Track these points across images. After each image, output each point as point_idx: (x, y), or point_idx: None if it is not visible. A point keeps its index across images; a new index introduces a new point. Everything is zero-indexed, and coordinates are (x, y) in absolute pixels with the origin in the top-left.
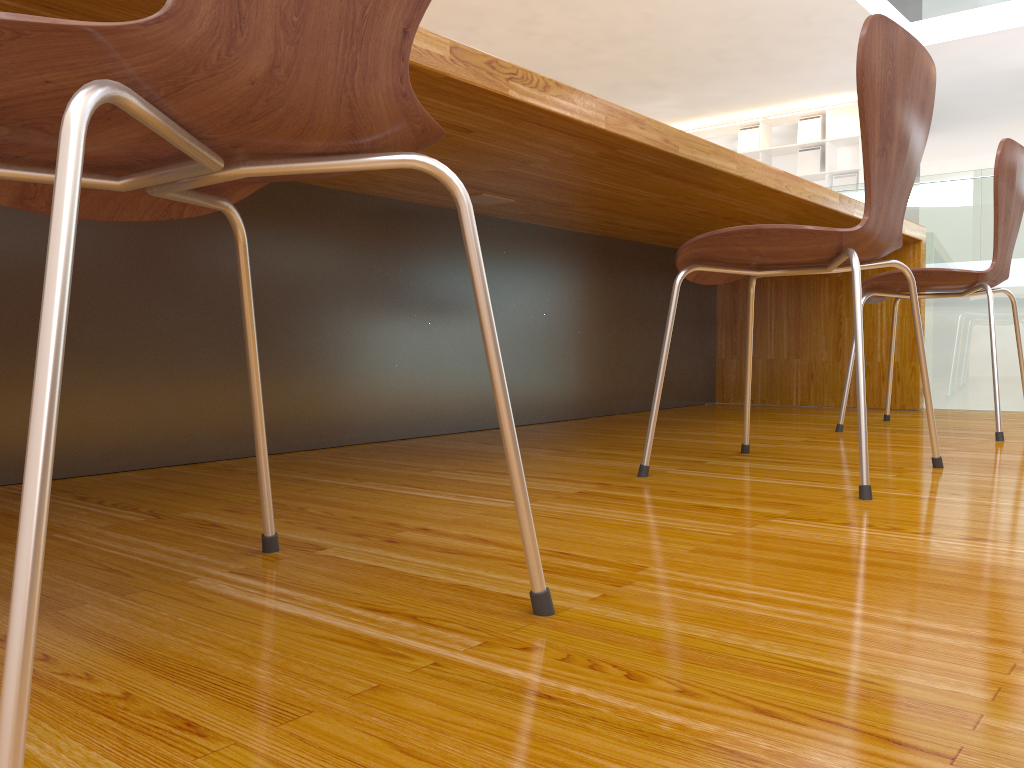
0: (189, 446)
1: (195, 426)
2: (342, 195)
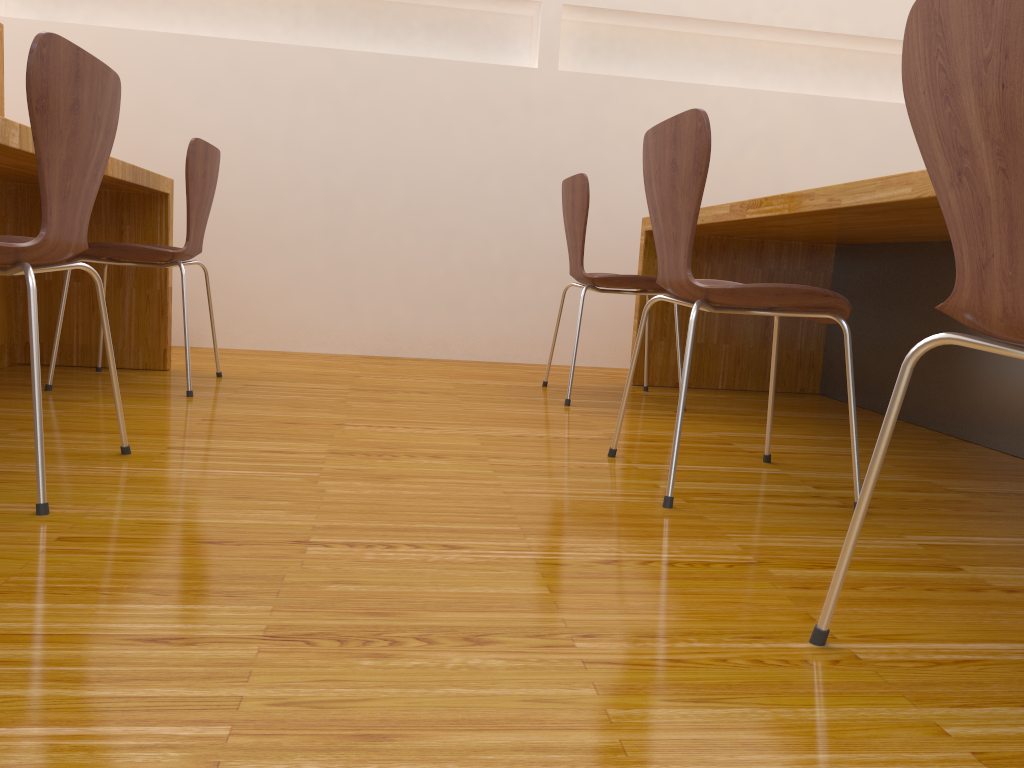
0: (968, 429)
1: (972, 417)
2: None
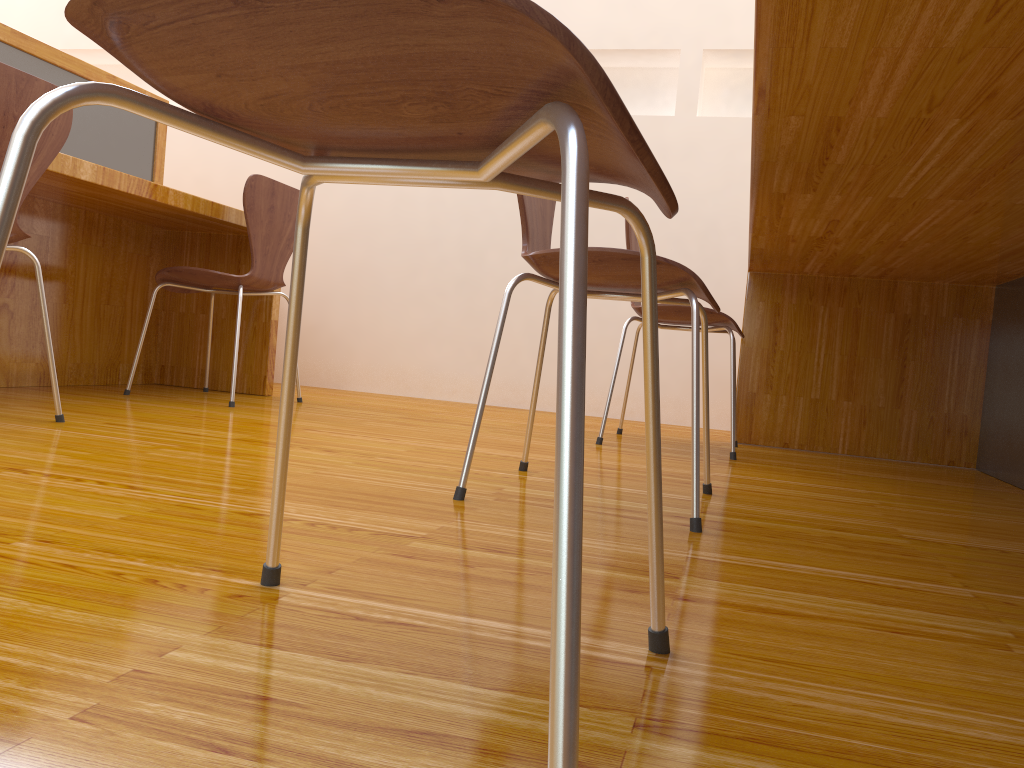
0: None
1: None
2: None
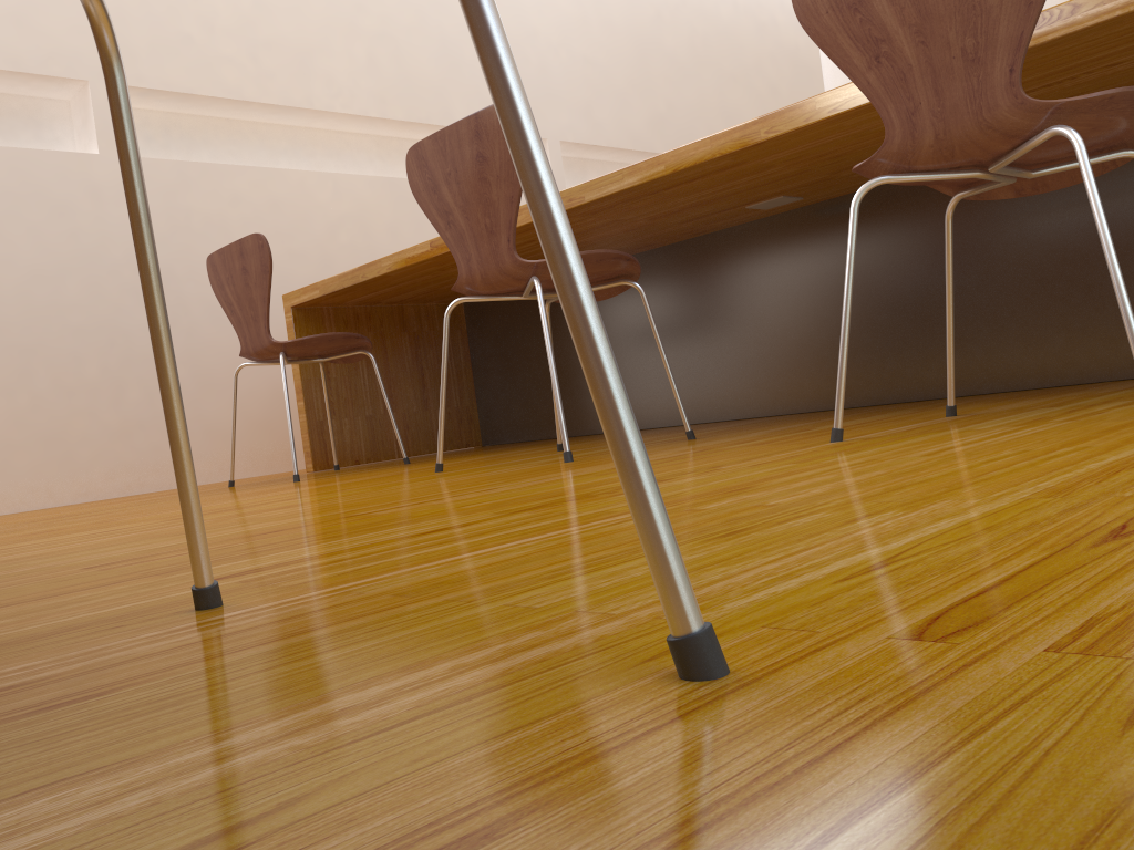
0: (650, 418)
1: (651, 406)
2: (723, 233)
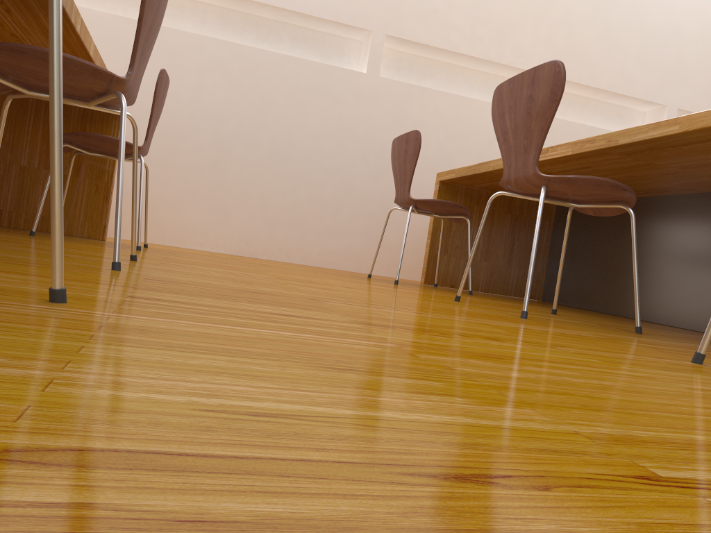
0: (656, 315)
1: (659, 307)
2: None
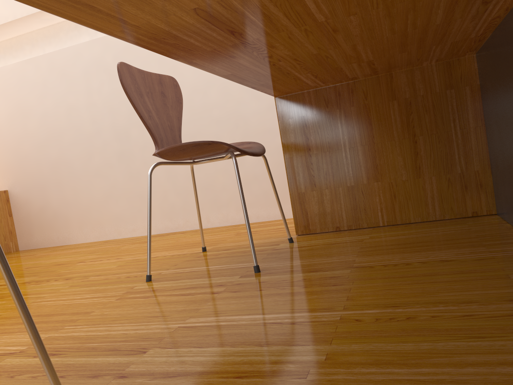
0: None
1: None
2: None
